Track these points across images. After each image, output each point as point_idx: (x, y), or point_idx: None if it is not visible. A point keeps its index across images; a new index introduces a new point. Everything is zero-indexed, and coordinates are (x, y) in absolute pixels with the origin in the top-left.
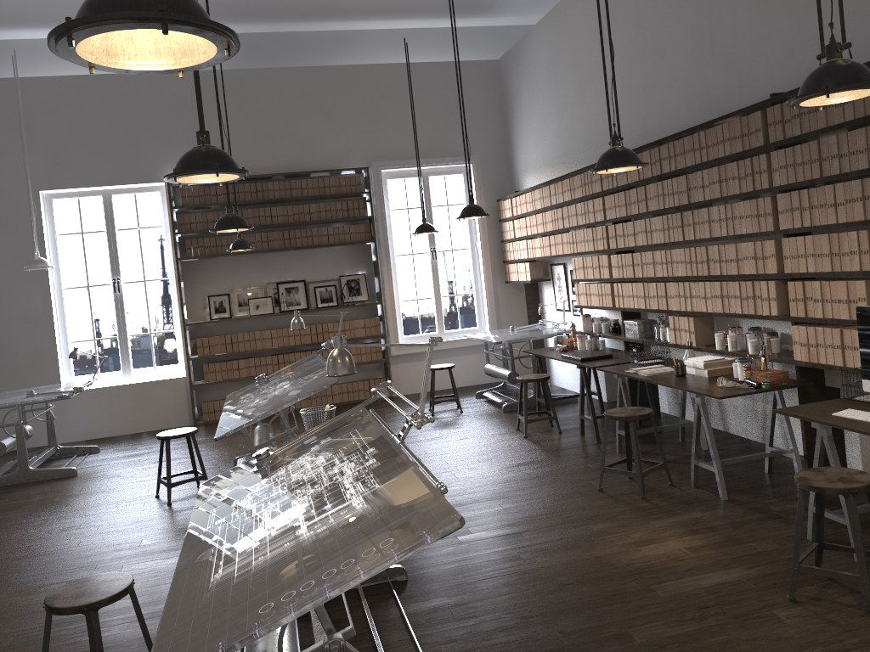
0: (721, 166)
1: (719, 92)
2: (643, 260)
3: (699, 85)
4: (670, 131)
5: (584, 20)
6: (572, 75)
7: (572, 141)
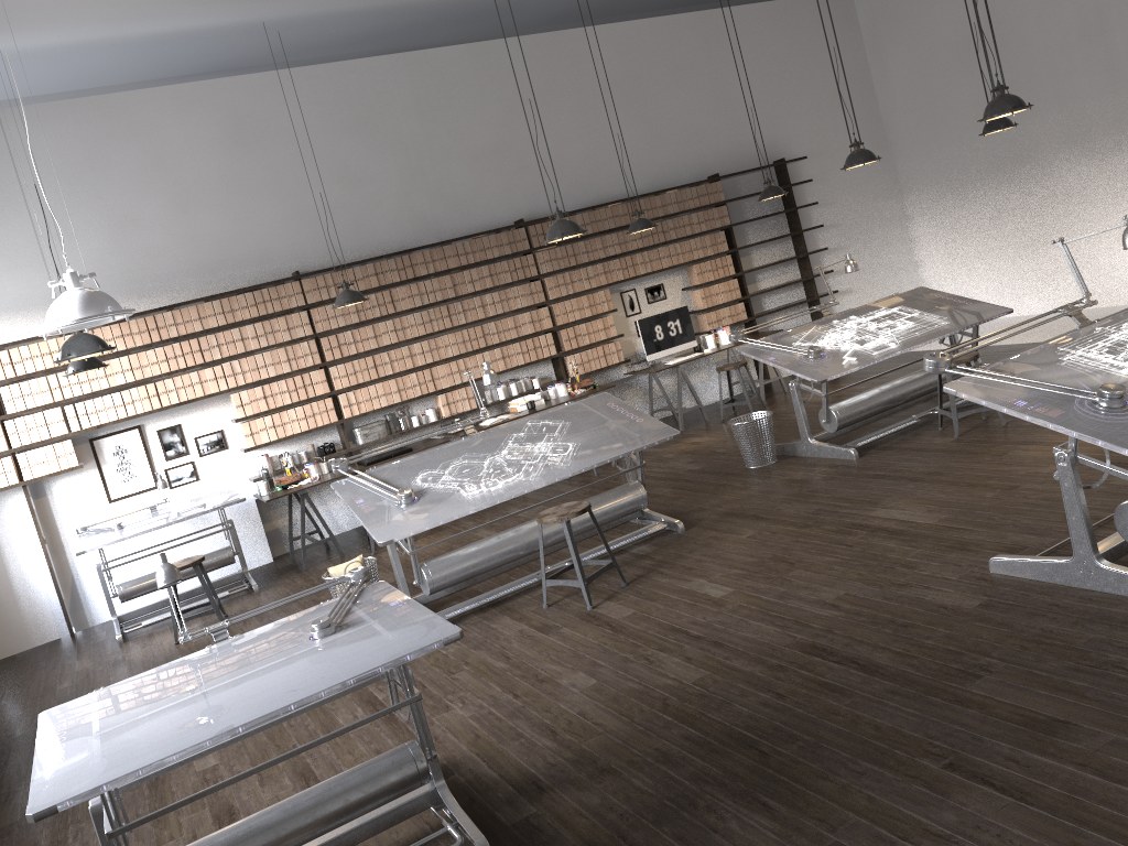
0: (491, 265)
1: (438, 218)
2: (392, 357)
3: (413, 212)
4: (375, 248)
5: (185, 128)
6: (152, 185)
7: (155, 264)
